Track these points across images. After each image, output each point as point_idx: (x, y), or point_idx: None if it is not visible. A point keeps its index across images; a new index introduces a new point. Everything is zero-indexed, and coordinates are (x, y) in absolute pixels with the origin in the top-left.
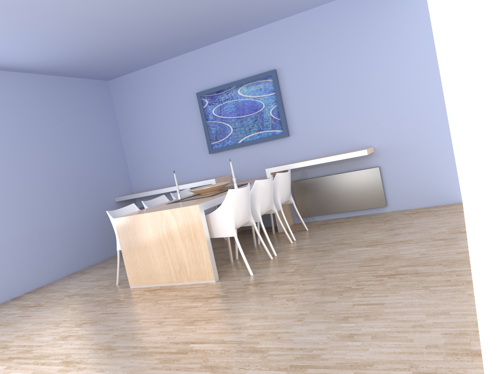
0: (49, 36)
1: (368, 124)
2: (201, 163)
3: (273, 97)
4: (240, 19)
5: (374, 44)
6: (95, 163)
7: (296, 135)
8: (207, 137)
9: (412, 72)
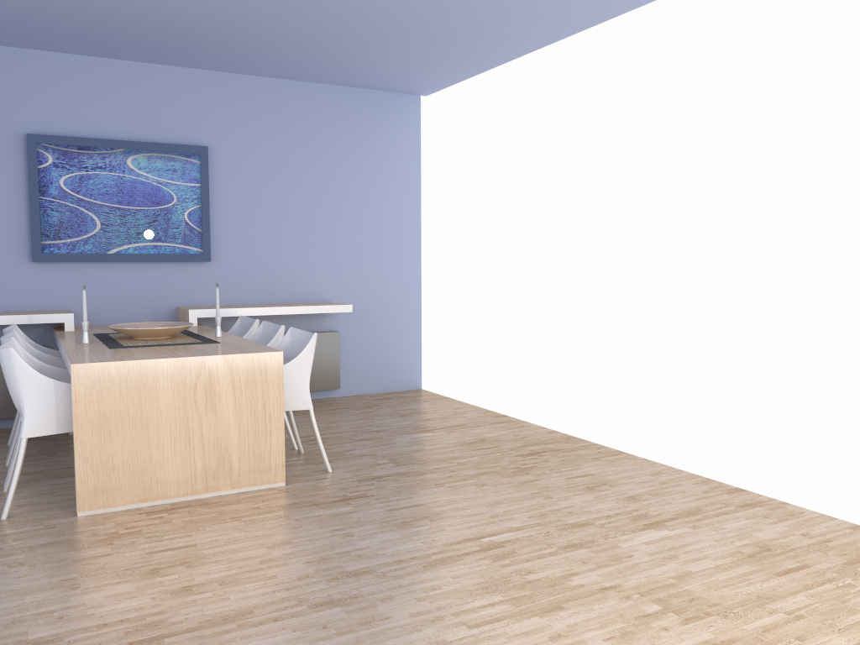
0: None
1: (331, 270)
2: None
3: (197, 190)
4: (202, 50)
5: (355, 162)
6: None
7: (220, 262)
8: (36, 227)
9: (393, 214)
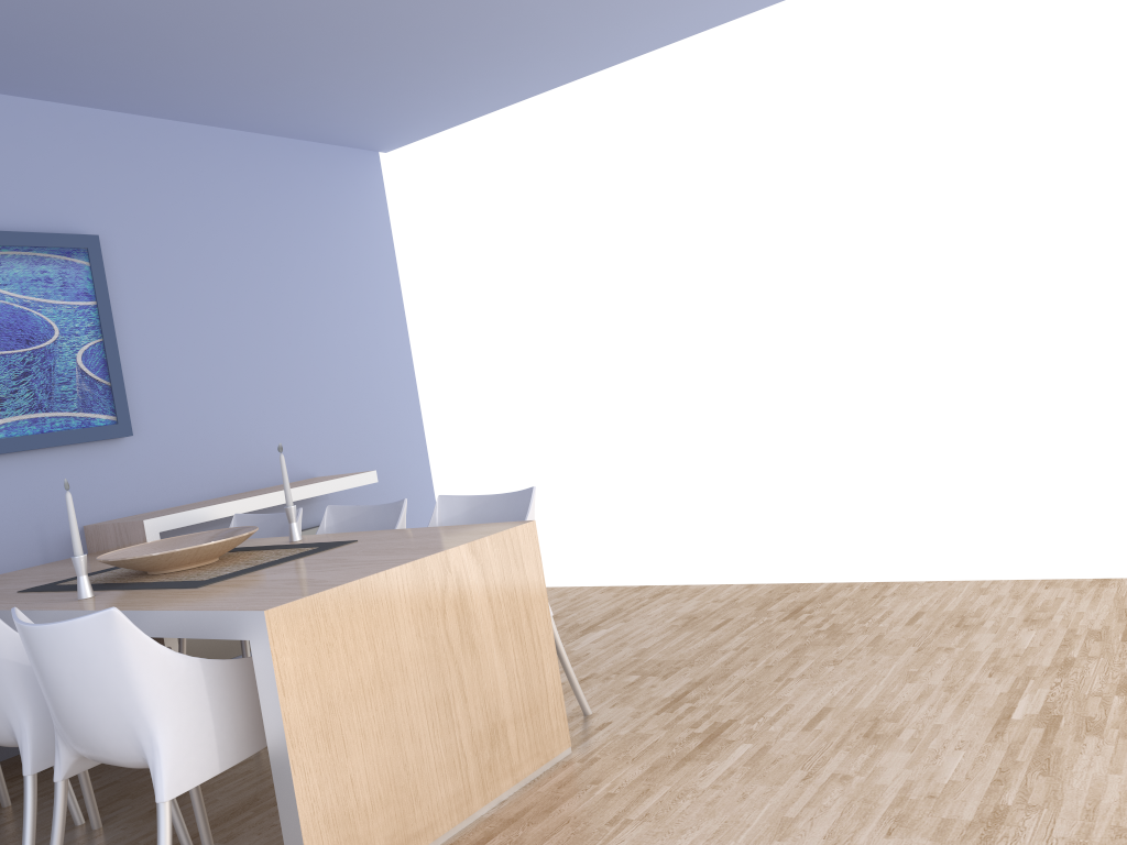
0: None
1: (307, 426)
2: None
3: (92, 313)
4: (105, 58)
5: (313, 254)
6: None
7: (143, 435)
8: None
9: (374, 330)
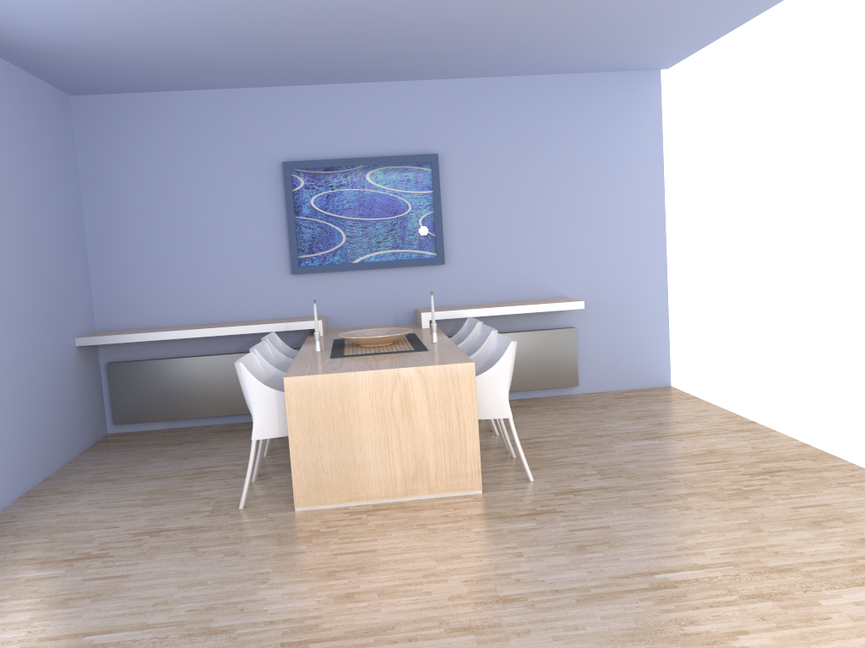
0: None
1: (566, 264)
2: (267, 289)
3: (429, 197)
4: (422, 63)
5: (588, 151)
6: (54, 262)
7: (454, 264)
8: (293, 243)
9: (632, 202)
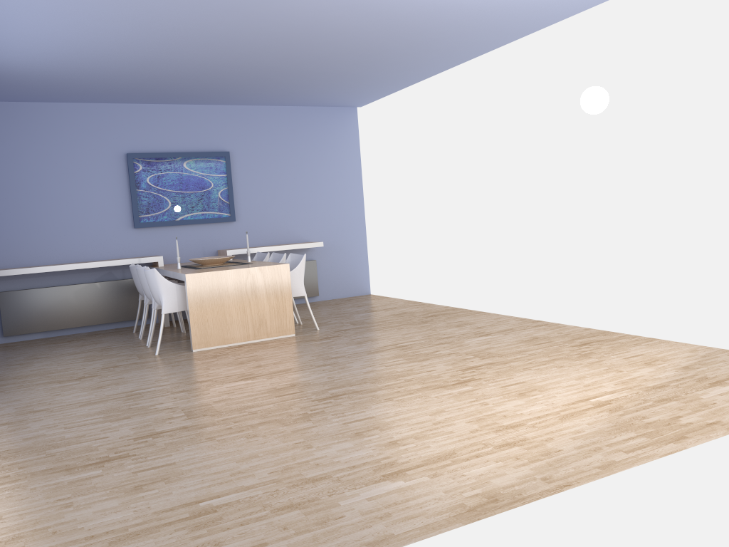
0: (101, 54)
1: (308, 221)
2: (116, 238)
3: (224, 178)
4: (224, 96)
5: (318, 153)
6: None
7: (241, 221)
8: (135, 207)
9: (344, 184)
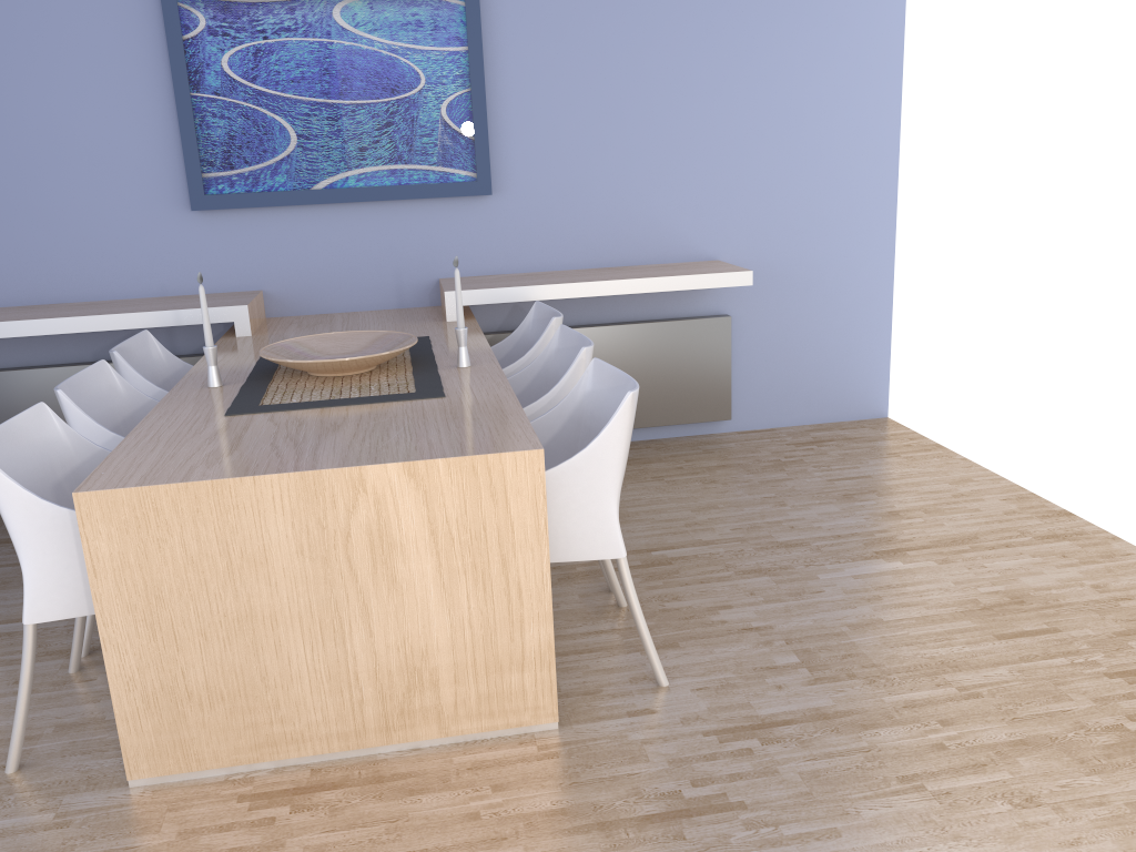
0: None
1: (717, 199)
2: (145, 238)
3: (461, 60)
4: None
5: None
6: None
7: (511, 194)
8: (190, 148)
9: (844, 80)
